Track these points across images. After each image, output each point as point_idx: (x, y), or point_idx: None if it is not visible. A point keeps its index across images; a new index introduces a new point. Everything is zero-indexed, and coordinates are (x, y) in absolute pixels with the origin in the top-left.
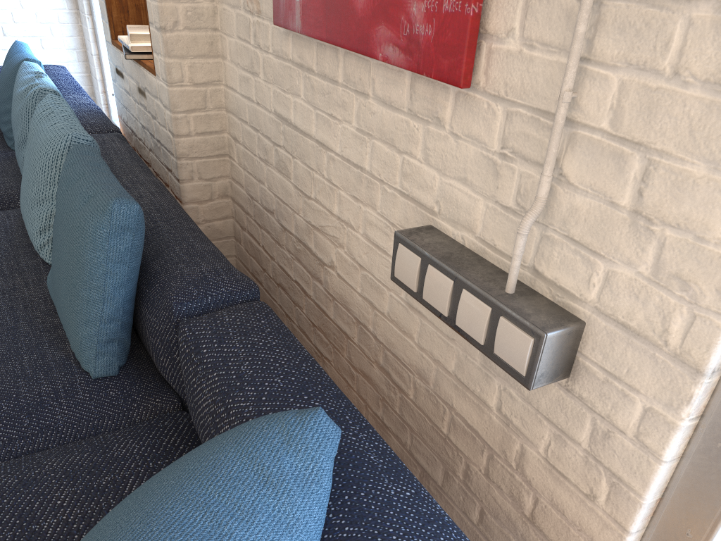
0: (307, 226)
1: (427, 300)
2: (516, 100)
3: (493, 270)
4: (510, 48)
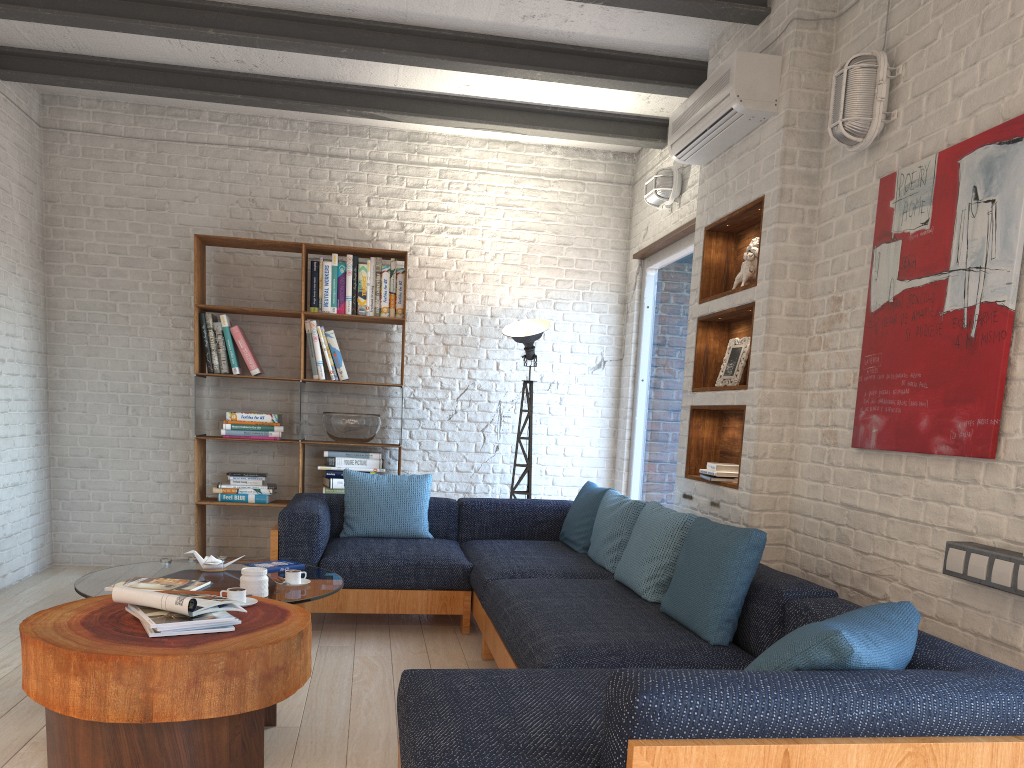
0: (863, 575)
1: (970, 574)
2: (1022, 460)
3: (1015, 552)
4: (1017, 437)
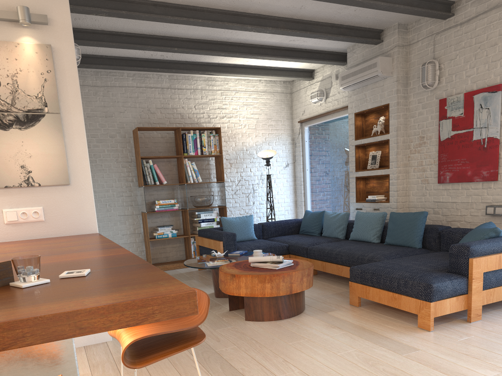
0: (447, 222)
1: (496, 213)
2: None
3: None
4: None
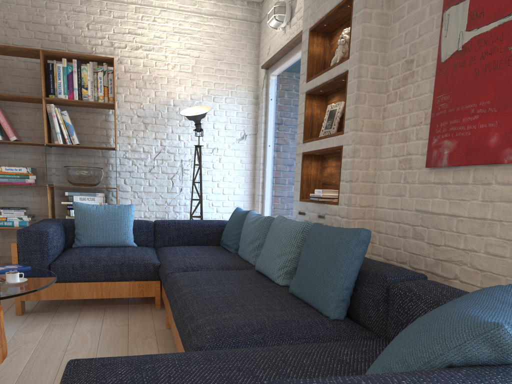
0: (435, 261)
1: None
2: None
3: None
4: None
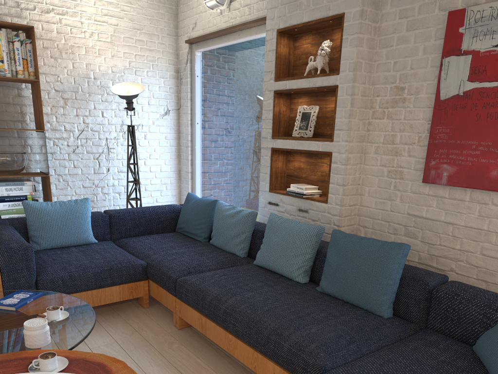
0: (430, 256)
1: None
2: None
3: None
4: None
